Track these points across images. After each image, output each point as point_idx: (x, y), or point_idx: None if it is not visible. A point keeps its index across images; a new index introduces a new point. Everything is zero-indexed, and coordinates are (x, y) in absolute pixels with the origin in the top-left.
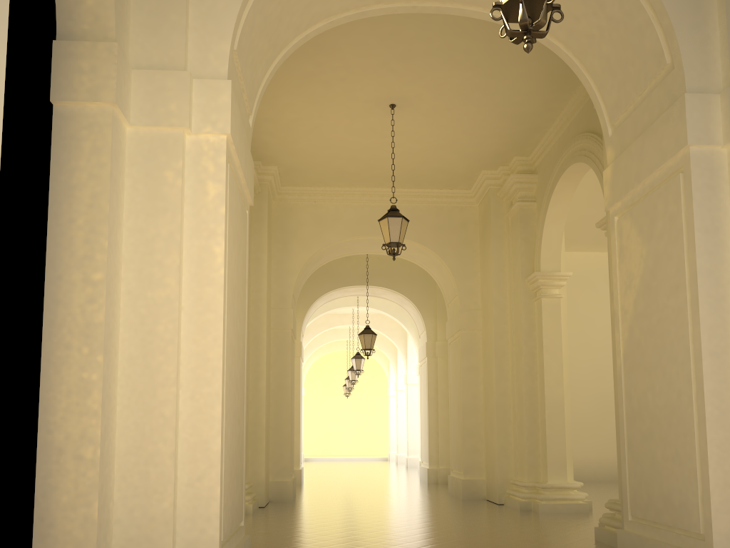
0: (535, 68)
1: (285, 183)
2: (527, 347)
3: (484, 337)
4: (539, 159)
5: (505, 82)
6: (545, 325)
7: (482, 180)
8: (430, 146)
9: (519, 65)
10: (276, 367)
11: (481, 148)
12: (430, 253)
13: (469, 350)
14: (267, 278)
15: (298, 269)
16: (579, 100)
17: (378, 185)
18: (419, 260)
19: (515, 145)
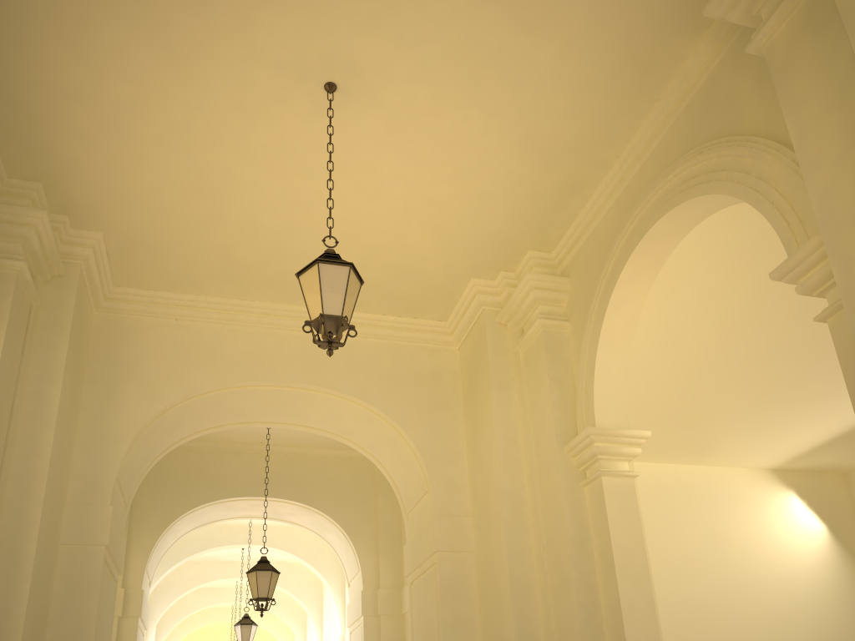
0: (607, 16)
1: (121, 278)
2: (581, 573)
3: (482, 564)
4: (572, 252)
5: (546, 50)
6: (613, 526)
7: (471, 297)
8: (391, 210)
9: (580, 2)
10: (61, 624)
11: (478, 223)
12: (381, 420)
13: (454, 589)
14: (57, 435)
15: (132, 432)
16: (667, 111)
17: (292, 297)
18: (359, 439)
19: (533, 224)
